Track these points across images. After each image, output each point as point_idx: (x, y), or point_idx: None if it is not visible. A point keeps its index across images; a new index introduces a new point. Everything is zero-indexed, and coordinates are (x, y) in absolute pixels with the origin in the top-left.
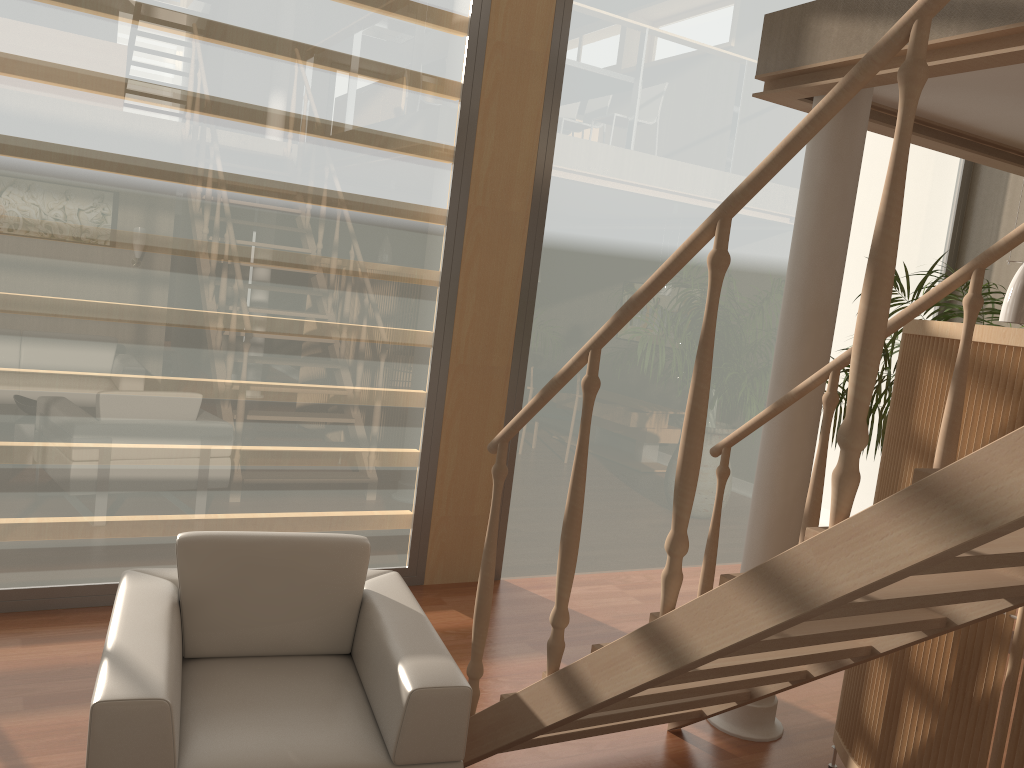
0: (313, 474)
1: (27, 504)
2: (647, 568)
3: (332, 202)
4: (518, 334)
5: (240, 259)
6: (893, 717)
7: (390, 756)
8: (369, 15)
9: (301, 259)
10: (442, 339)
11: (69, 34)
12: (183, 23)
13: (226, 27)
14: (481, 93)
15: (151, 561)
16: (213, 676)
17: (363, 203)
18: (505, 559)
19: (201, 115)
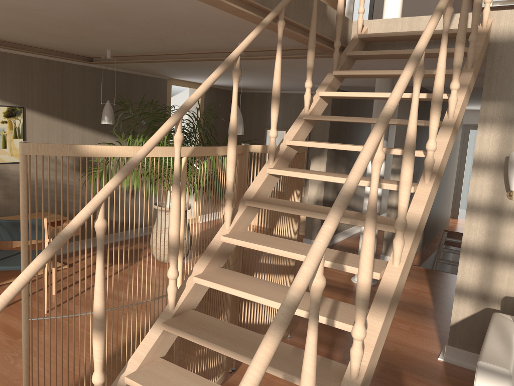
0: None
1: None
2: None
3: None
4: None
5: None
6: None
7: None
8: None
9: None
10: None
11: None
12: None
13: None
14: None
15: None
16: None
17: None
18: None
19: None
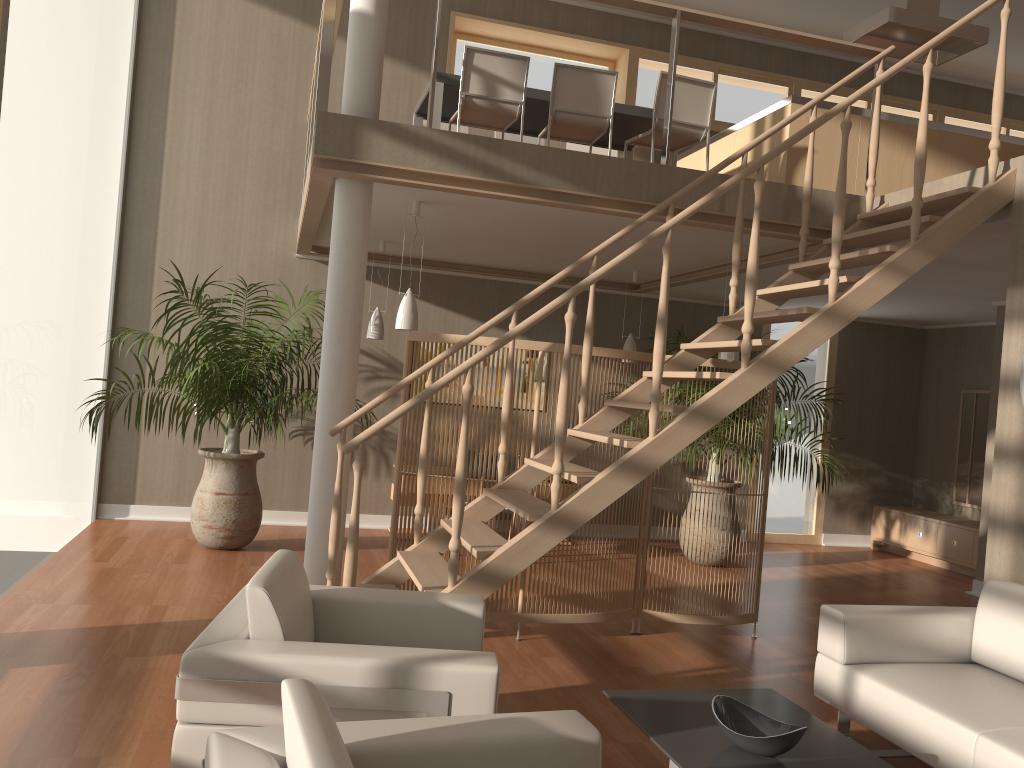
0: None
1: None
2: (15, 584)
3: None
4: None
5: None
6: None
7: None
8: None
9: None
10: None
11: None
12: None
13: None
14: None
15: None
16: None
17: None
18: None
19: None
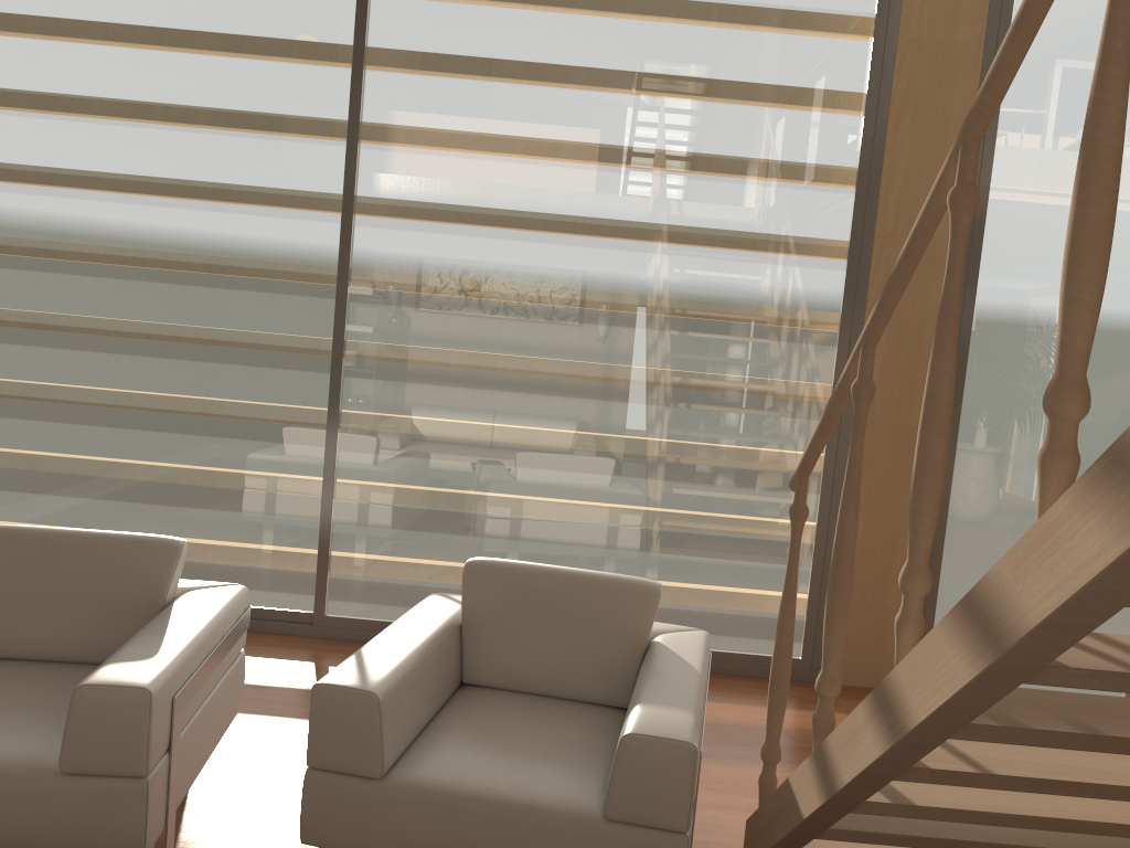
0: (688, 538)
1: (412, 542)
2: None
3: (709, 239)
4: None
5: (611, 304)
6: None
7: (603, 808)
8: (751, 33)
9: (675, 302)
10: None
11: (456, 99)
12: (557, 73)
13: (599, 70)
14: (890, 100)
15: None
16: (477, 702)
17: (745, 238)
18: None
19: (574, 161)
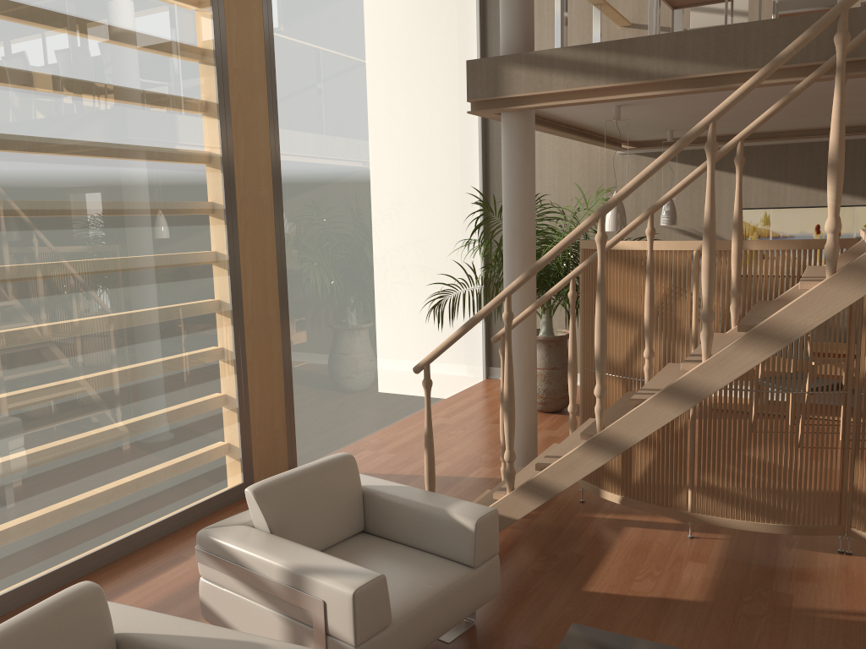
0: (174, 432)
1: None
2: (372, 433)
3: (151, 213)
4: (280, 288)
5: (96, 273)
6: (628, 457)
7: (470, 564)
8: (151, 56)
9: (138, 263)
10: (237, 304)
11: None
12: (20, 79)
13: (53, 78)
14: (231, 109)
15: (75, 542)
16: None
17: (171, 209)
18: (297, 455)
19: (47, 157)
